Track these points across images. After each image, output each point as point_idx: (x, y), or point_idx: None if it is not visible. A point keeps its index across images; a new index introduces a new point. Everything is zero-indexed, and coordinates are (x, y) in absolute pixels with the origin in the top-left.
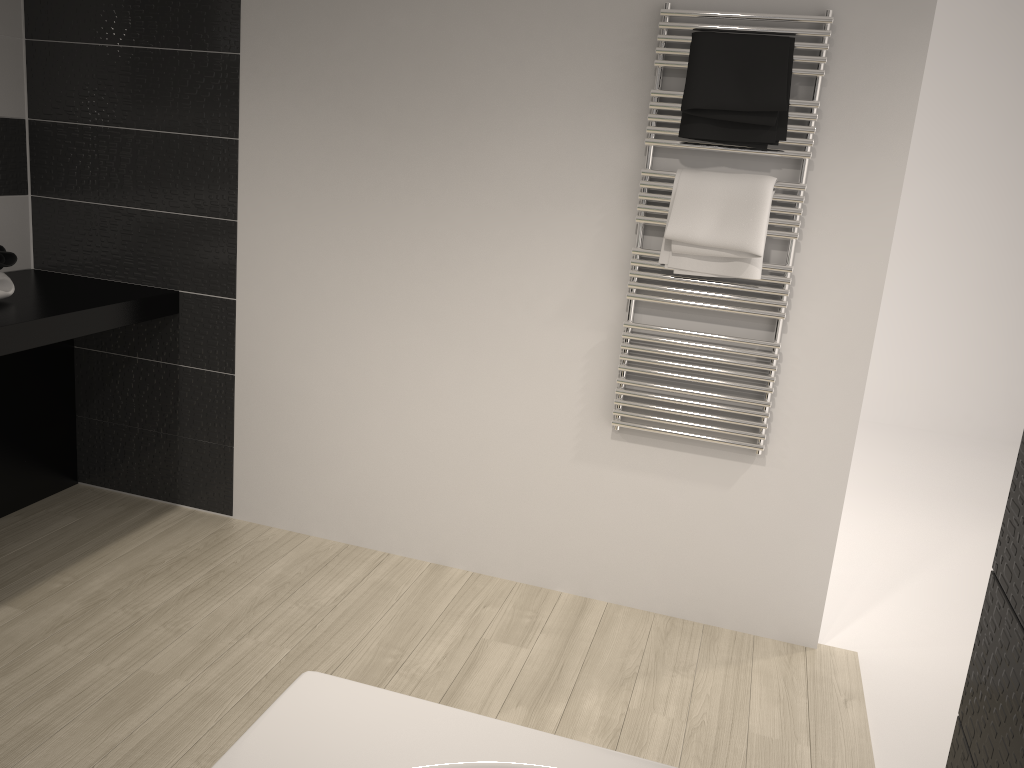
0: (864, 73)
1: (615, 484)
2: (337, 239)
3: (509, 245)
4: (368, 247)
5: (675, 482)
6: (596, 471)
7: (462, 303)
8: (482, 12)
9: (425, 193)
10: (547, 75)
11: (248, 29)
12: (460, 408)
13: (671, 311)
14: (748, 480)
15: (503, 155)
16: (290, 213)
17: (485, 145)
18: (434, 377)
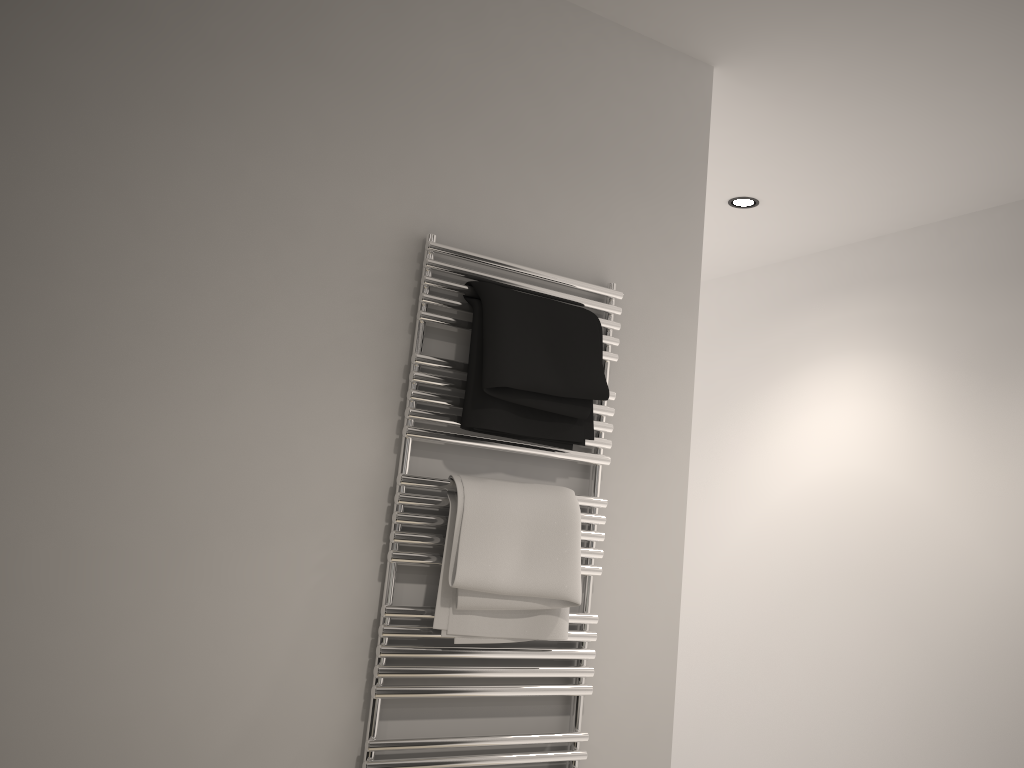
0: (644, 363)
1: None
2: None
3: (141, 620)
4: None
5: None
6: None
7: (13, 762)
8: (118, 182)
9: None
10: (238, 309)
11: None
12: None
13: (432, 707)
14: None
15: (141, 442)
16: None
17: (103, 422)
18: None
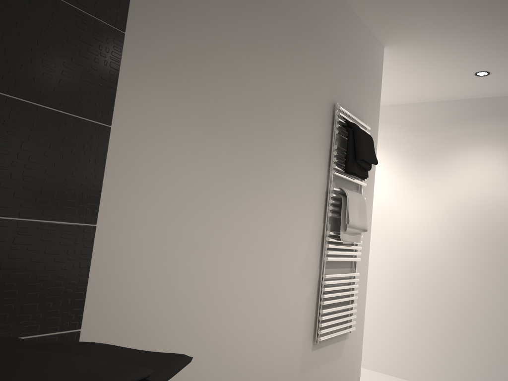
0: None
1: (312, 380)
2: (191, 238)
3: (283, 233)
4: (212, 244)
5: (328, 364)
6: (306, 376)
7: (261, 281)
8: (281, 76)
9: (248, 196)
10: (301, 126)
11: (136, 12)
12: (255, 367)
13: (330, 264)
14: (345, 348)
15: (284, 172)
16: (154, 214)
17: (277, 164)
18: (243, 348)
